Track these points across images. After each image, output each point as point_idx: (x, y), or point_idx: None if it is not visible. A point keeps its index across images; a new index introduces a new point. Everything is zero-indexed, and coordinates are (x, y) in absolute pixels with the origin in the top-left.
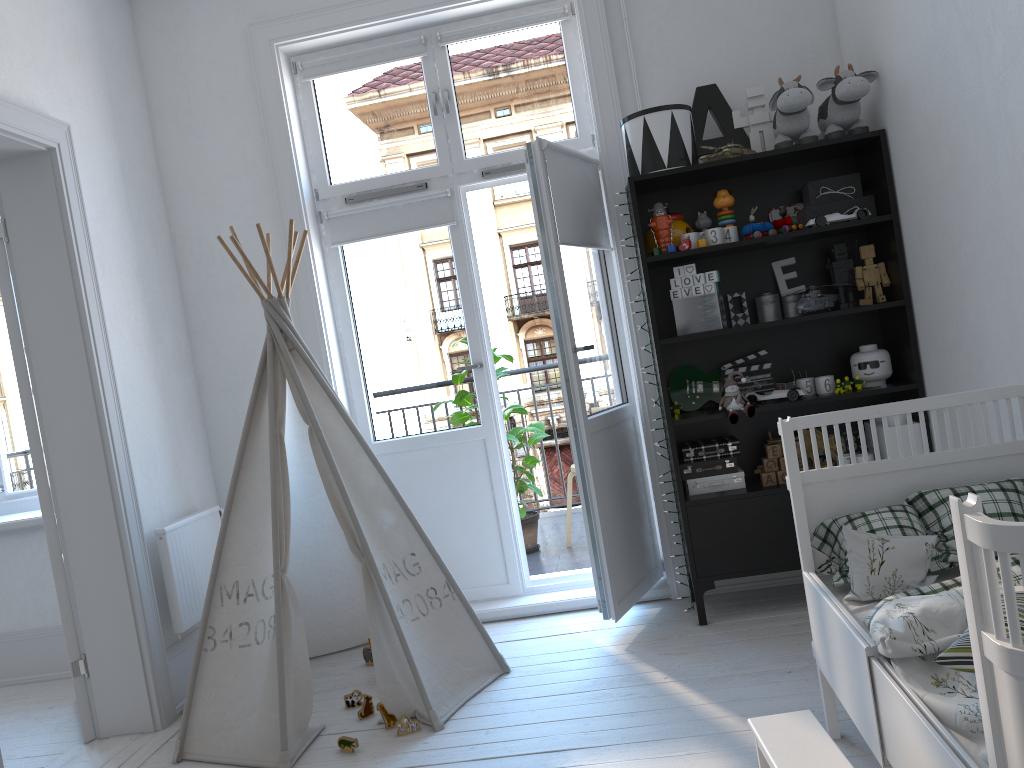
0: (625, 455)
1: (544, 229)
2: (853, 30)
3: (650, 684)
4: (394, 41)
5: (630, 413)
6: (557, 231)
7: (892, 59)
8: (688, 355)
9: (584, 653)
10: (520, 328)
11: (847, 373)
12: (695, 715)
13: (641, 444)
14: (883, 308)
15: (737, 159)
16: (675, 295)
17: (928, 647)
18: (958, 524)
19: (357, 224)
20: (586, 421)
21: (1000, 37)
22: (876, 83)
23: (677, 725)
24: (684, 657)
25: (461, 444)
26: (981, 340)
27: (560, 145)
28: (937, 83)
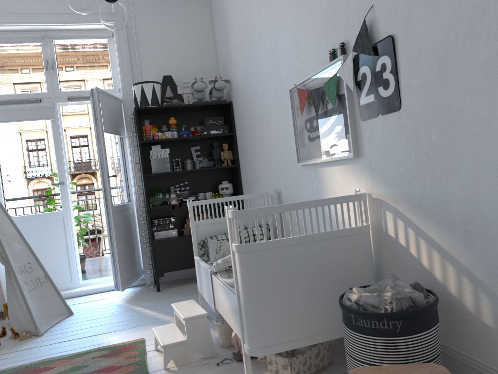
0: (128, 223)
1: (97, 125)
2: (222, 63)
3: (136, 311)
4: (28, 34)
5: (131, 206)
6: (103, 126)
7: (234, 76)
8: (156, 182)
9: (107, 305)
10: (74, 178)
11: (218, 192)
12: (153, 318)
13: (135, 219)
14: (231, 168)
15: (178, 106)
16: (152, 157)
17: (227, 266)
18: (227, 213)
19: (3, 114)
20: (112, 207)
21: (262, 76)
22: (229, 84)
23: (146, 321)
24: (150, 302)
25: (52, 219)
26: (259, 178)
27: (105, 91)
28: (247, 88)
